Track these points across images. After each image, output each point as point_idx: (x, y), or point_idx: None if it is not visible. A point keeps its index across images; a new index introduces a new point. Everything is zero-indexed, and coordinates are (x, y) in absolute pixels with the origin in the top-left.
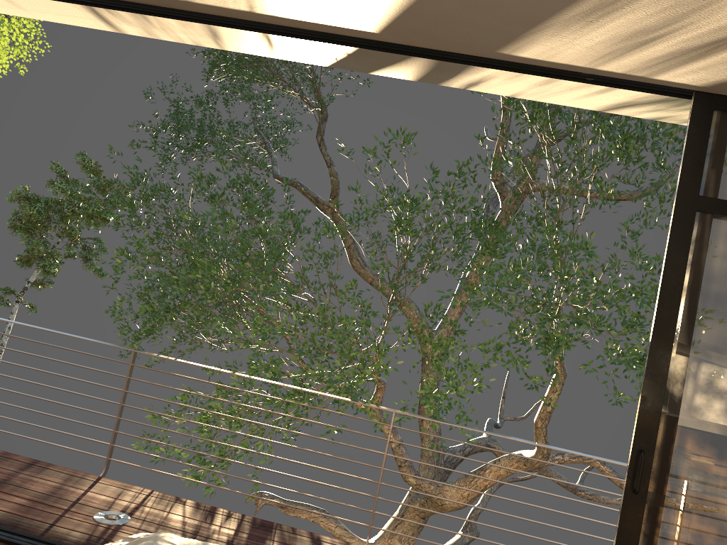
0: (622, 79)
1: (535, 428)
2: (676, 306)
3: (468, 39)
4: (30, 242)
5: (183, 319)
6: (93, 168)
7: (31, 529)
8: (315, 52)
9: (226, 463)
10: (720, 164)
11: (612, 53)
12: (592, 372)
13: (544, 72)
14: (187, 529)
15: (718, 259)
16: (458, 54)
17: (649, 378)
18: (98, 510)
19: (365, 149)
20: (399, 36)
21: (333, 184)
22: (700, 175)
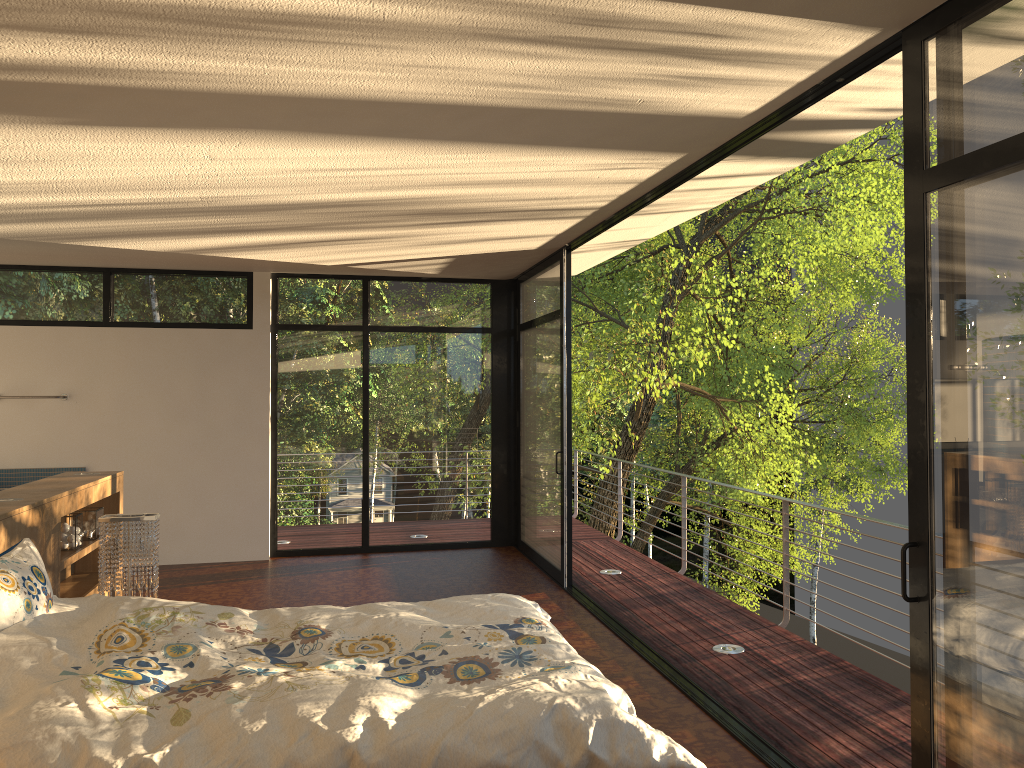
0: (843, 67)
1: None
2: (921, 335)
3: (701, 129)
4: None
5: None
6: None
7: (657, 644)
8: (756, 164)
9: None
10: (938, 114)
11: (741, 83)
12: None
13: (809, 98)
14: (776, 667)
15: (953, 250)
16: (747, 129)
17: (911, 442)
18: (727, 643)
19: None
20: (697, 147)
21: None
22: (920, 142)
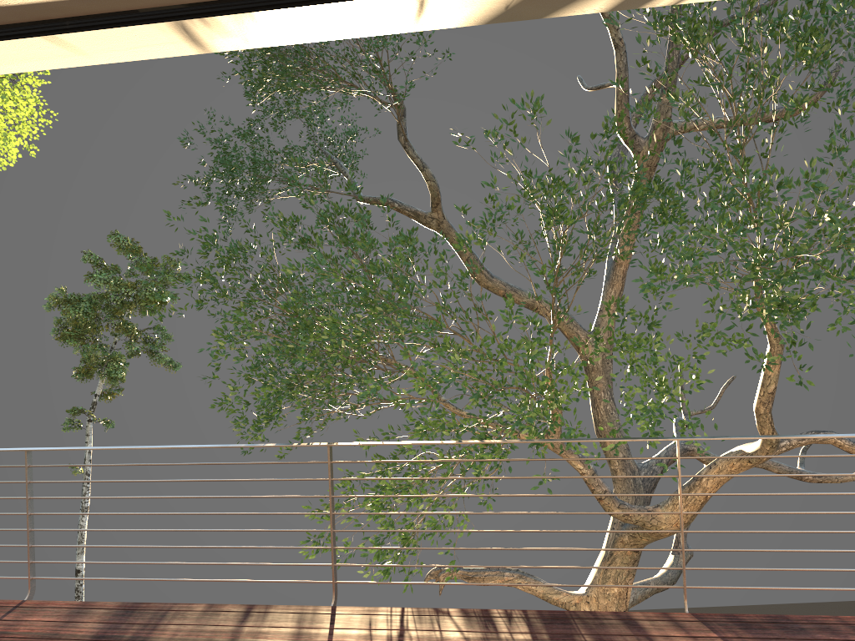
0: None
1: (757, 416)
2: None
3: None
4: (86, 349)
5: (305, 393)
6: (130, 247)
7: None
8: (481, 4)
9: (414, 546)
10: None
11: None
12: (845, 331)
13: None
14: None
15: None
16: None
17: None
18: None
19: (489, 132)
20: None
21: (432, 190)
22: None
